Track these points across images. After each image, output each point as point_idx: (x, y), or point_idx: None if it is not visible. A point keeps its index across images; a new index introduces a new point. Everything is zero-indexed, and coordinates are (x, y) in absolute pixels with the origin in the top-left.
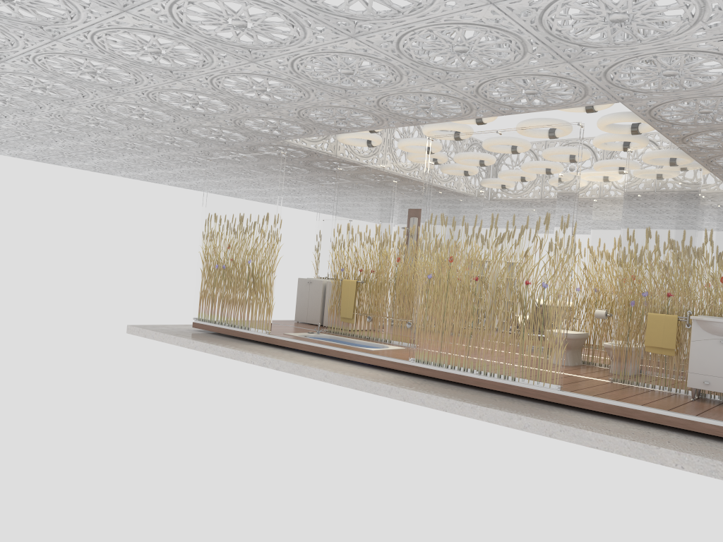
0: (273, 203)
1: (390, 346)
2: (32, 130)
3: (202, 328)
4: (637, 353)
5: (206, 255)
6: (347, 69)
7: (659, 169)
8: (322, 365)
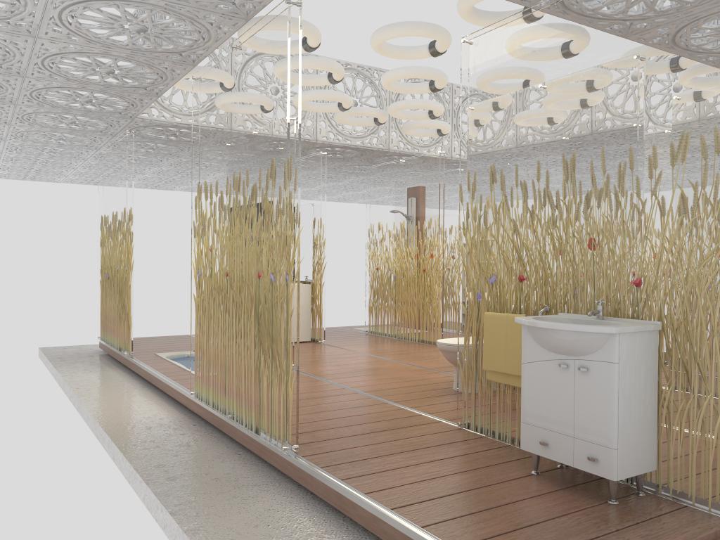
0: (124, 195)
1: None
2: None
3: (102, 348)
4: (486, 382)
5: (101, 264)
6: None
7: (498, 62)
8: (112, 400)
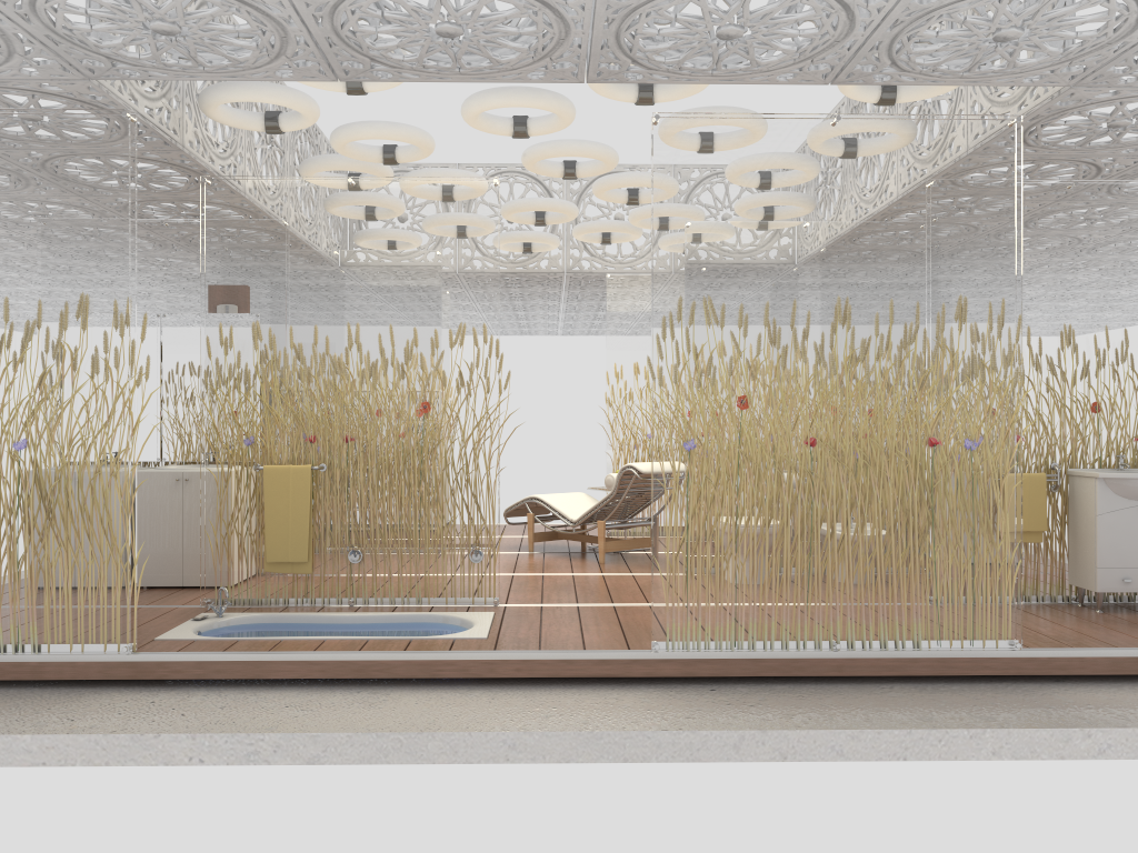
0: (112, 266)
1: (456, 614)
2: None
3: None
4: None
5: None
6: None
7: None
8: (444, 714)
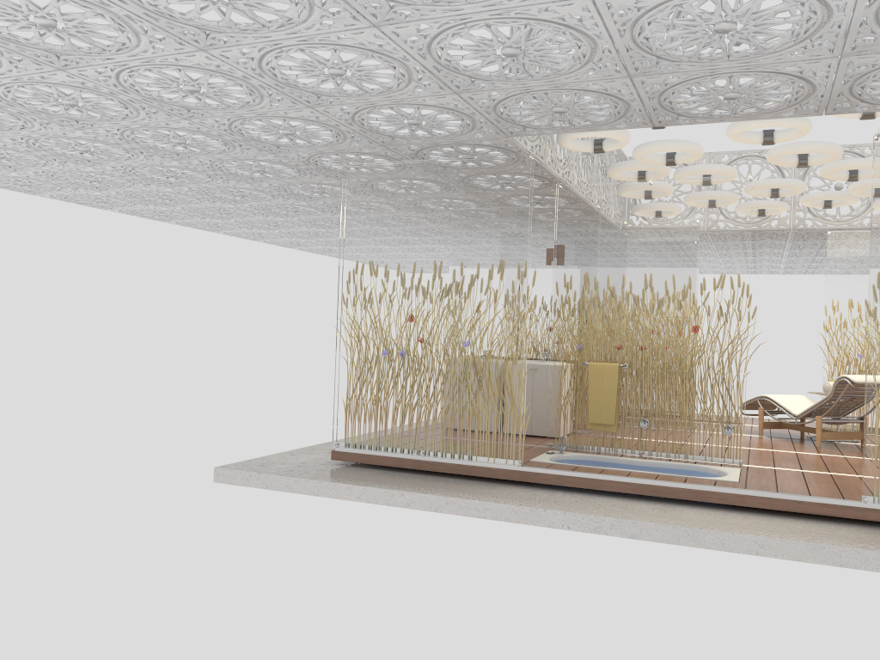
0: (518, 243)
1: (713, 467)
2: (4, 104)
3: (356, 460)
4: None
5: (357, 333)
6: None
7: None
8: (713, 522)
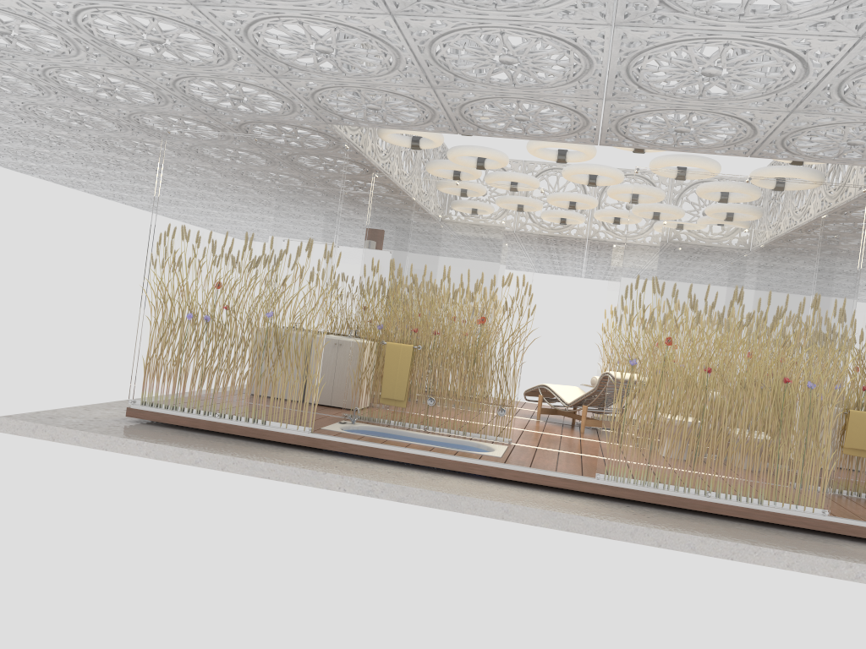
0: (327, 225)
1: (485, 443)
2: None
3: (152, 419)
4: None
5: (163, 295)
6: (720, 69)
7: None
8: (471, 490)
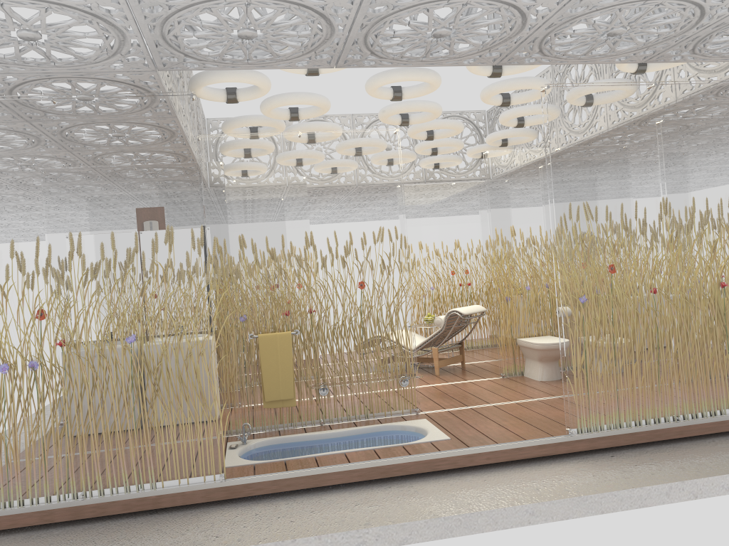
0: (191, 204)
1: (403, 423)
2: None
3: None
4: None
5: None
6: None
7: None
8: (469, 496)
